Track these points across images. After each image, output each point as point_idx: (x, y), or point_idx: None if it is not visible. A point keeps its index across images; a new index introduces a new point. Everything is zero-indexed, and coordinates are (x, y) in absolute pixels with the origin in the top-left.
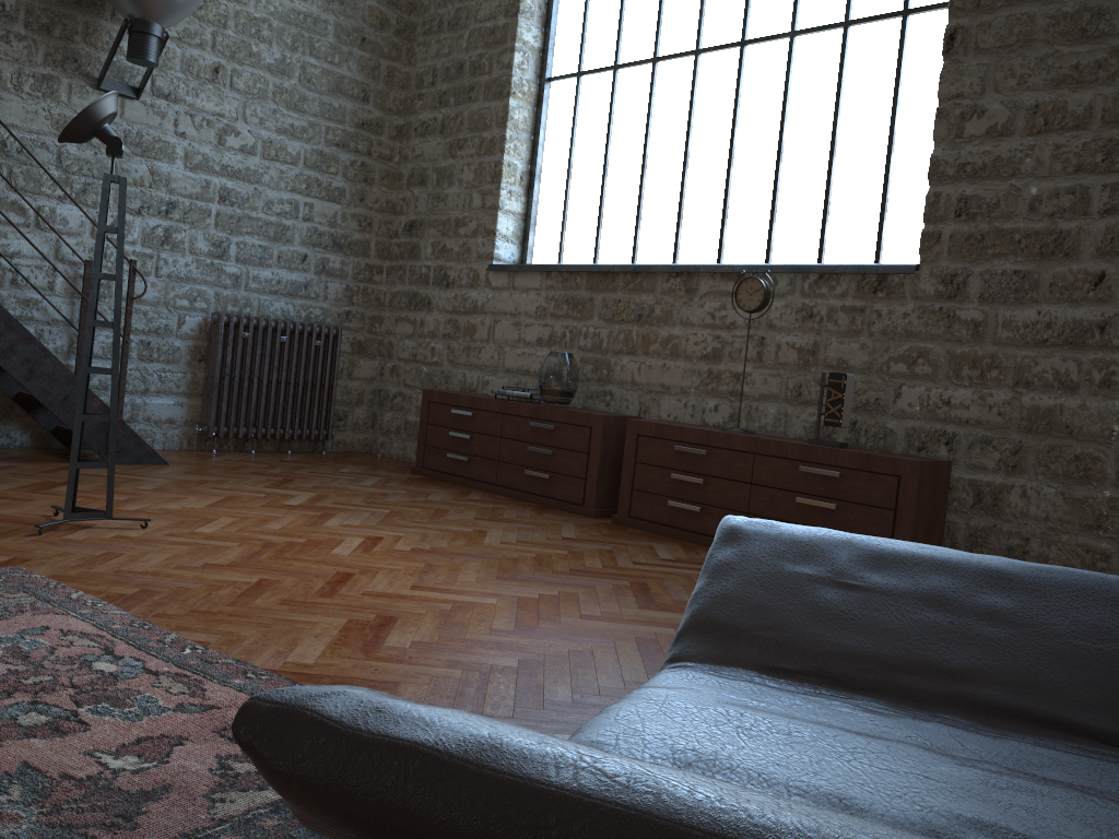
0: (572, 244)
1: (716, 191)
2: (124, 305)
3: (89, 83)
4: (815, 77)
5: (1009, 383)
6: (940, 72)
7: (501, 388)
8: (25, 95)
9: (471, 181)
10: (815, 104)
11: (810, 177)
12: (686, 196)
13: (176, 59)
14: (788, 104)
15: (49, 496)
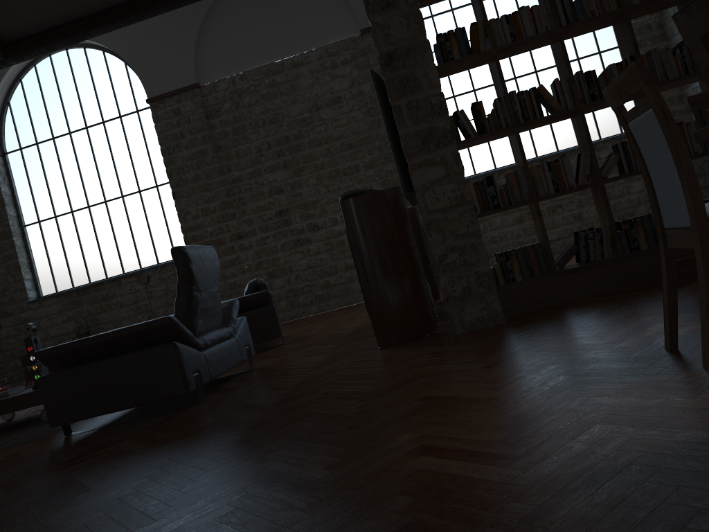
0: (60, 283)
1: (114, 250)
2: None
3: None
4: (135, 208)
5: (222, 279)
6: (174, 204)
7: (52, 344)
8: None
9: (5, 272)
10: (138, 216)
11: (145, 238)
12: (103, 254)
13: None
14: (129, 218)
15: None
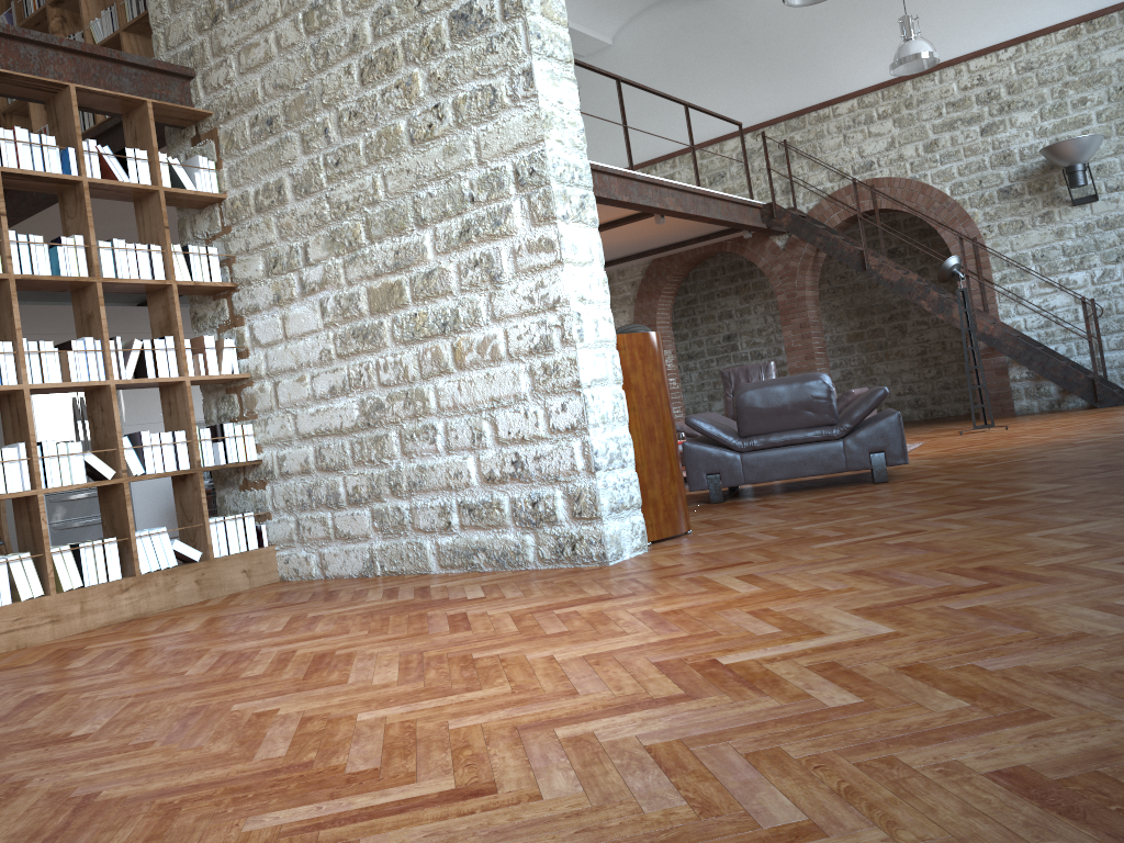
0: None
1: None
2: (1122, 316)
3: (1068, 205)
4: None
5: None
6: None
7: None
8: (1037, 227)
9: None
10: None
11: None
12: None
13: (1116, 165)
14: None
15: (1012, 424)
